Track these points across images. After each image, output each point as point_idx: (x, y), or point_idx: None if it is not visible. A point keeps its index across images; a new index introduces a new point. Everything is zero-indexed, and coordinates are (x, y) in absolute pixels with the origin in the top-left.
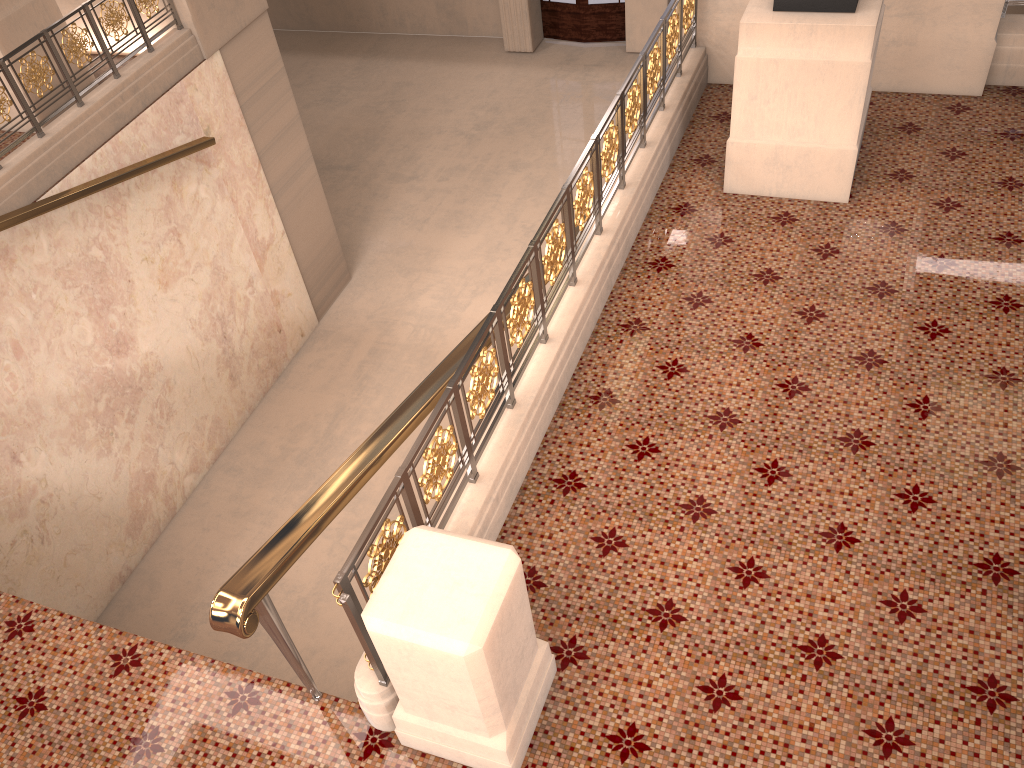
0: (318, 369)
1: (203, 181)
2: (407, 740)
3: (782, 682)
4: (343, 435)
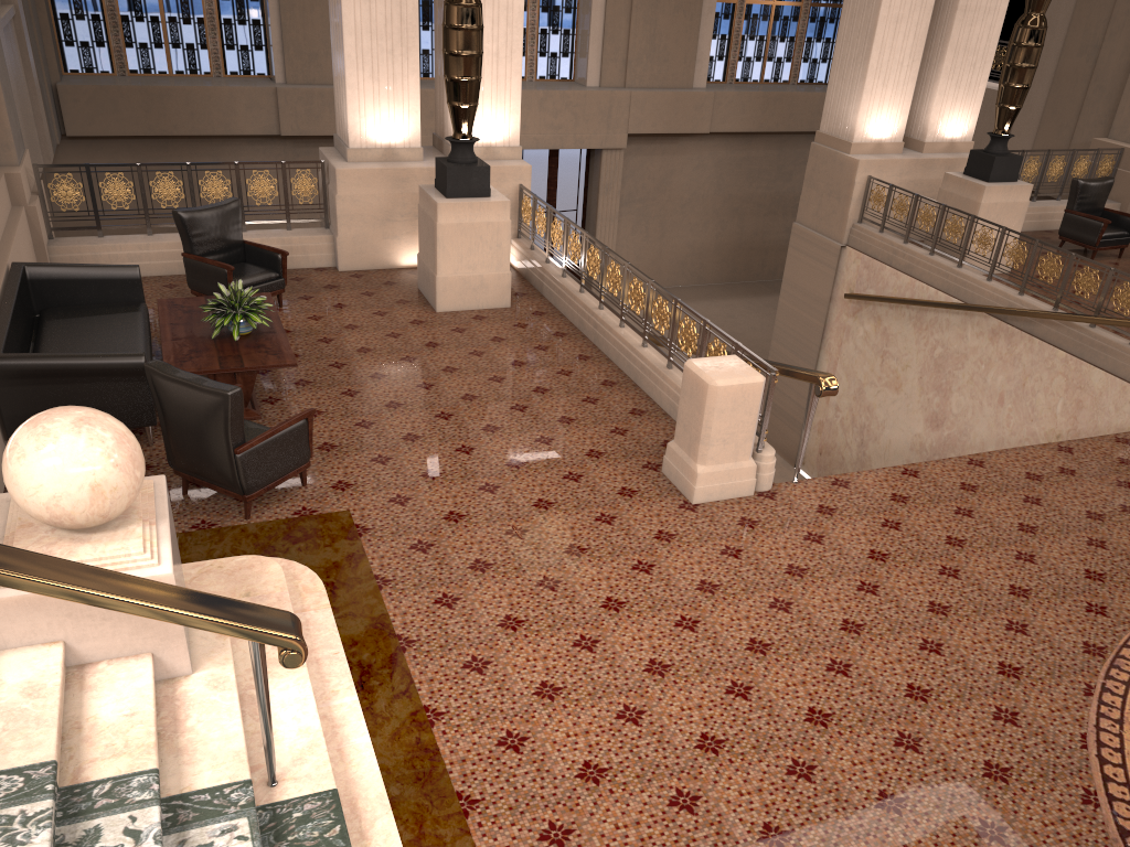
0: None
1: None
2: None
3: None
4: None
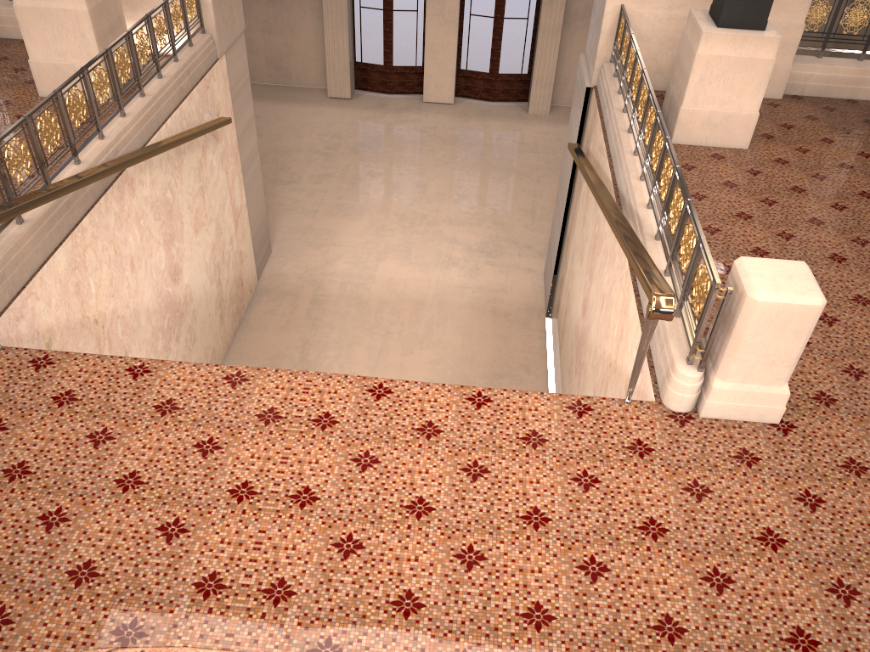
0: (273, 315)
1: (215, 153)
2: (709, 409)
3: None
4: (316, 360)
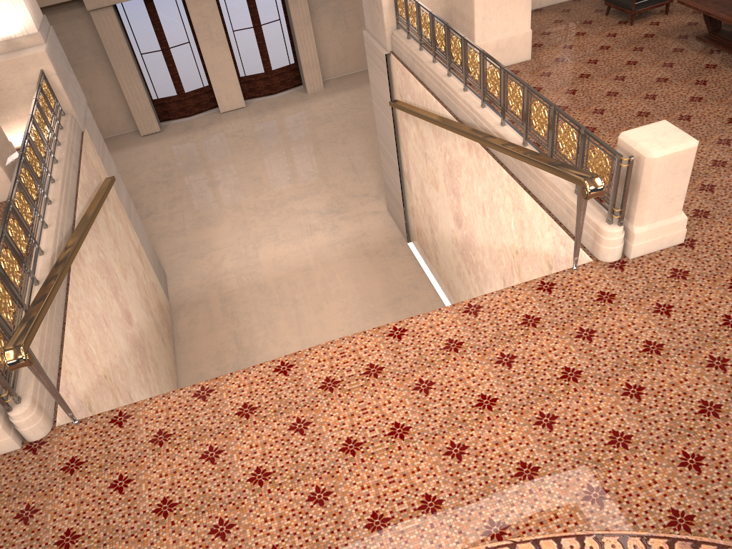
0: (196, 324)
1: (110, 209)
2: (635, 251)
3: (720, 175)
4: (251, 344)
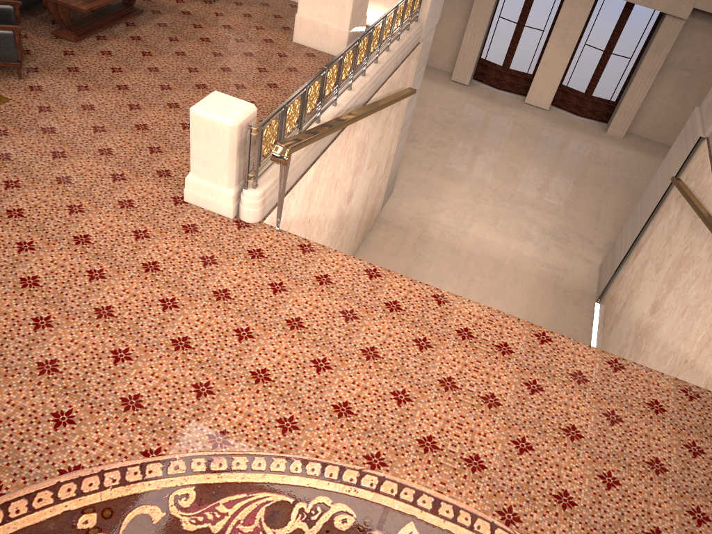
0: (387, 242)
1: (394, 112)
2: None
3: None
4: None
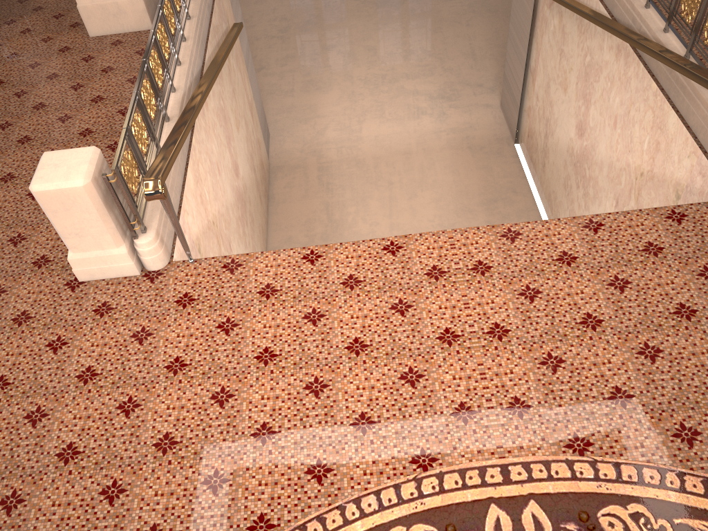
0: (292, 188)
1: (233, 57)
2: None
3: None
4: (341, 217)
